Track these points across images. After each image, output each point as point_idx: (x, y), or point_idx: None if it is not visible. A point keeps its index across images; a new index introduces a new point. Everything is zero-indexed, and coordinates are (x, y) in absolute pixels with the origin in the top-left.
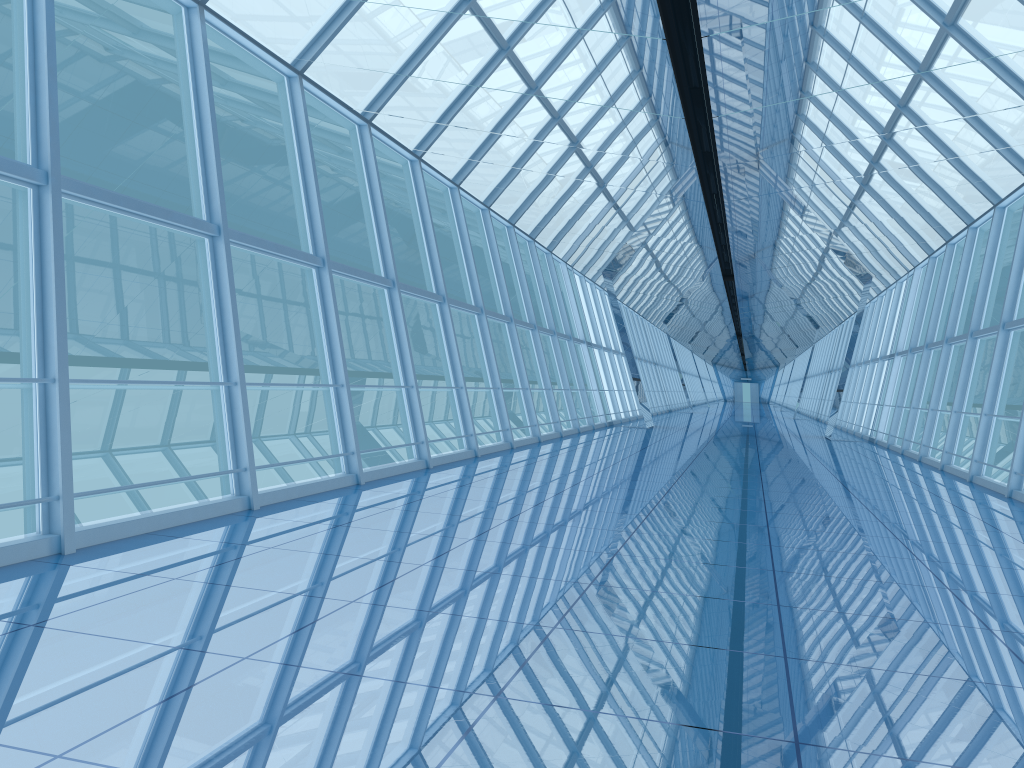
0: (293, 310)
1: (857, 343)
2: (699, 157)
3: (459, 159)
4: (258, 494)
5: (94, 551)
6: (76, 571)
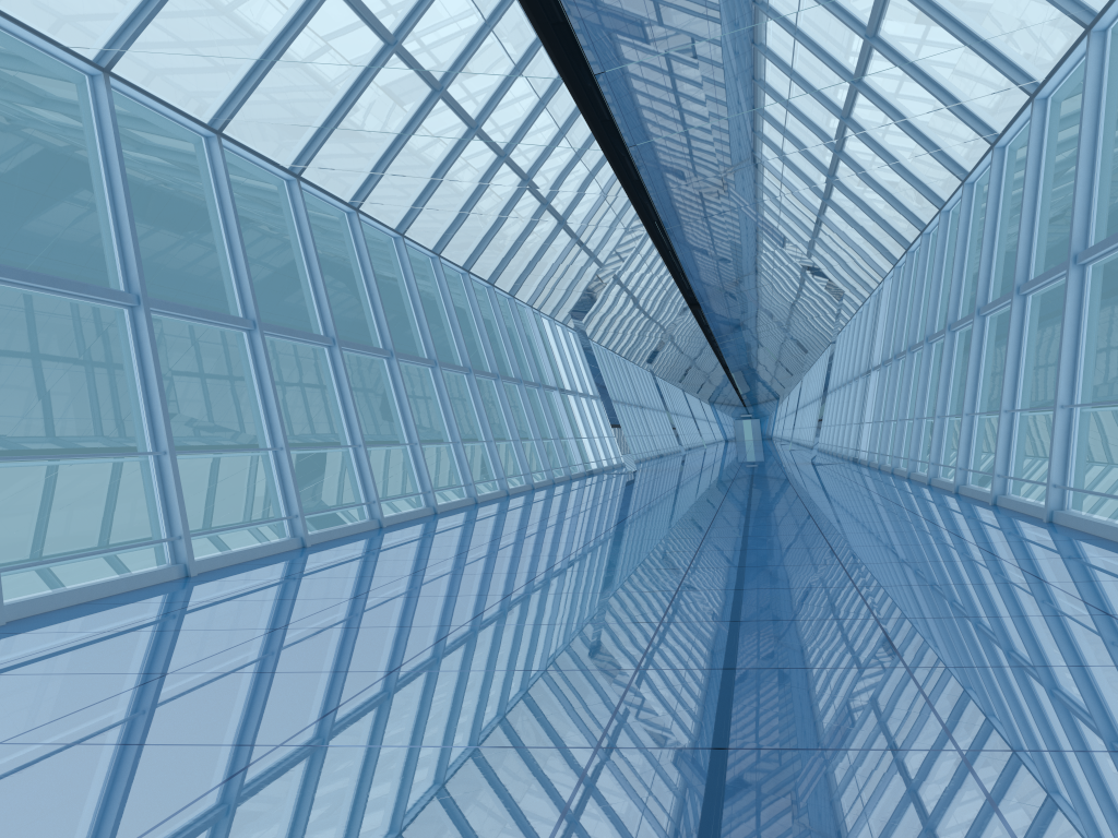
0: (242, 387)
1: (834, 362)
2: (630, 186)
3: (397, 207)
4: (195, 561)
5: (25, 621)
6: (7, 636)
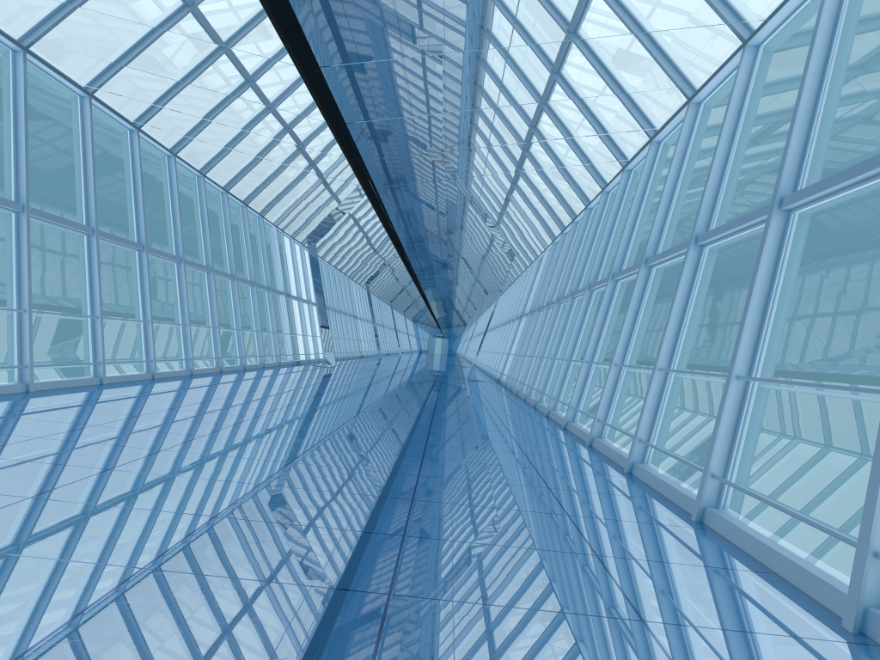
0: None
1: (497, 305)
2: (350, 151)
3: (171, 133)
4: None
5: None
6: None
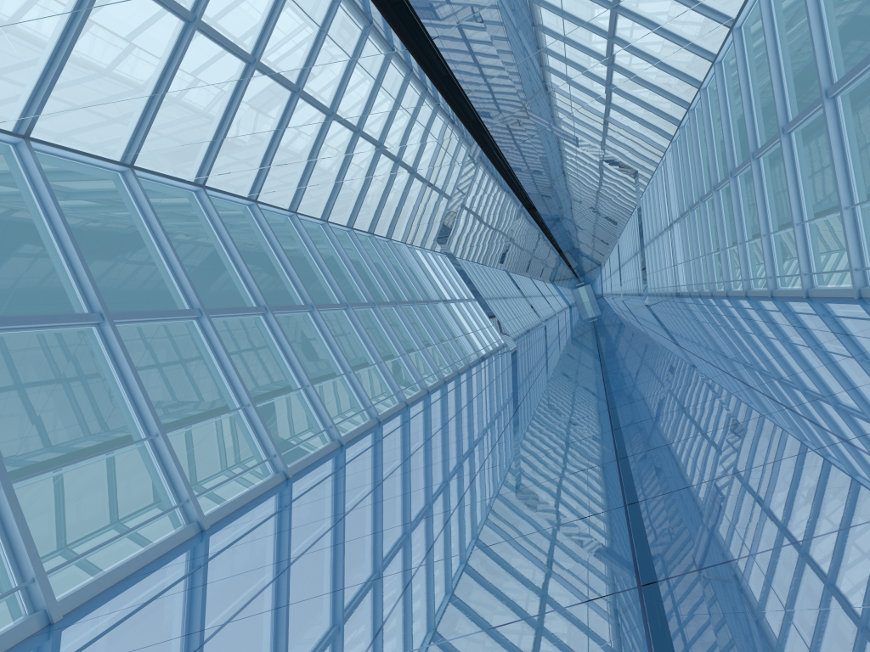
0: (192, 366)
1: (643, 225)
2: (470, 126)
3: (288, 190)
4: (205, 516)
5: (79, 610)
6: (68, 629)
